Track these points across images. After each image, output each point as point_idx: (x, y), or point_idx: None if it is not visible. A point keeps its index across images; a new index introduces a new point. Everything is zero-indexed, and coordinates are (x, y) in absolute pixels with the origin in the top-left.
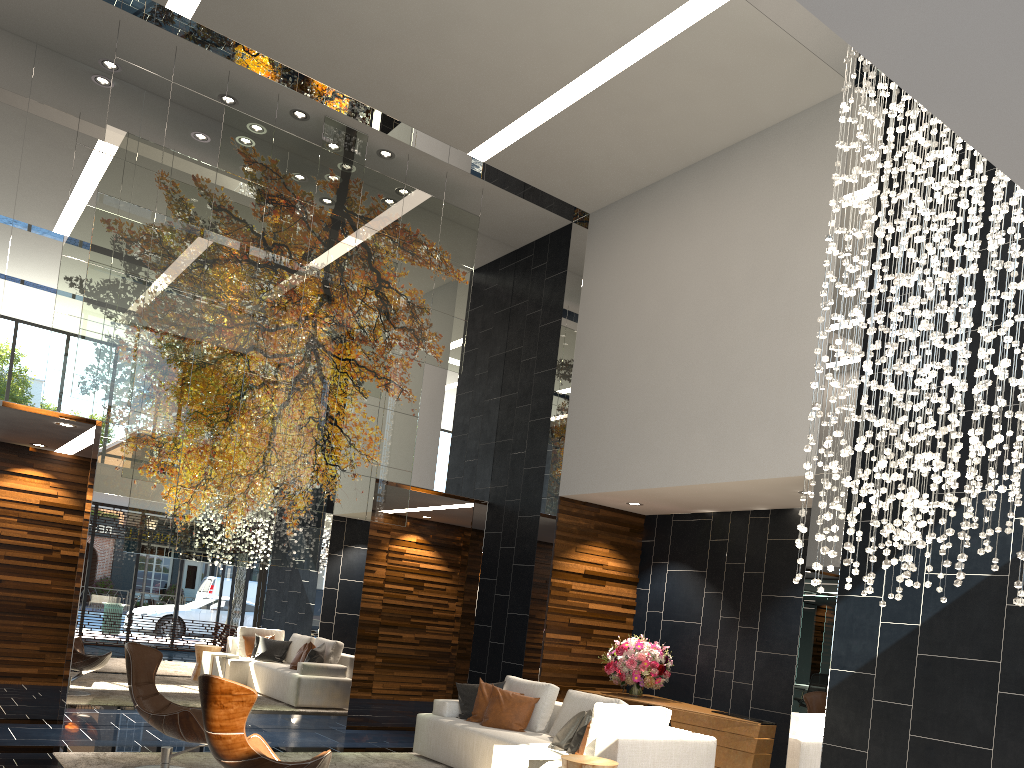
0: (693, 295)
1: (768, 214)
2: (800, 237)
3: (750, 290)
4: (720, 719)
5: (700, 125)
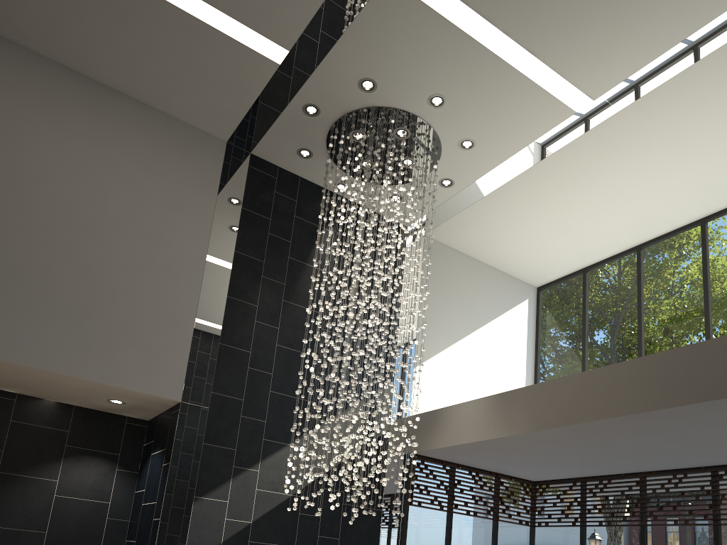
0: (59, 189)
1: (150, 176)
2: (179, 215)
3: (128, 226)
4: None
5: (125, 64)
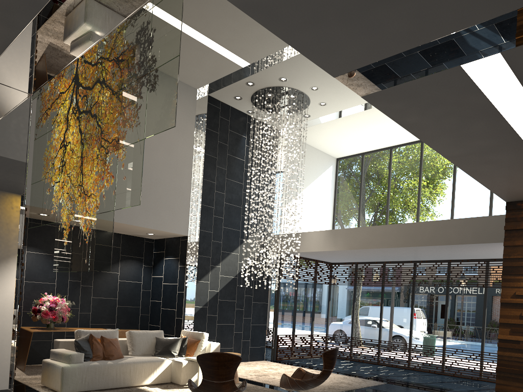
0: None
1: None
2: (179, 136)
3: (159, 145)
4: (124, 331)
5: None
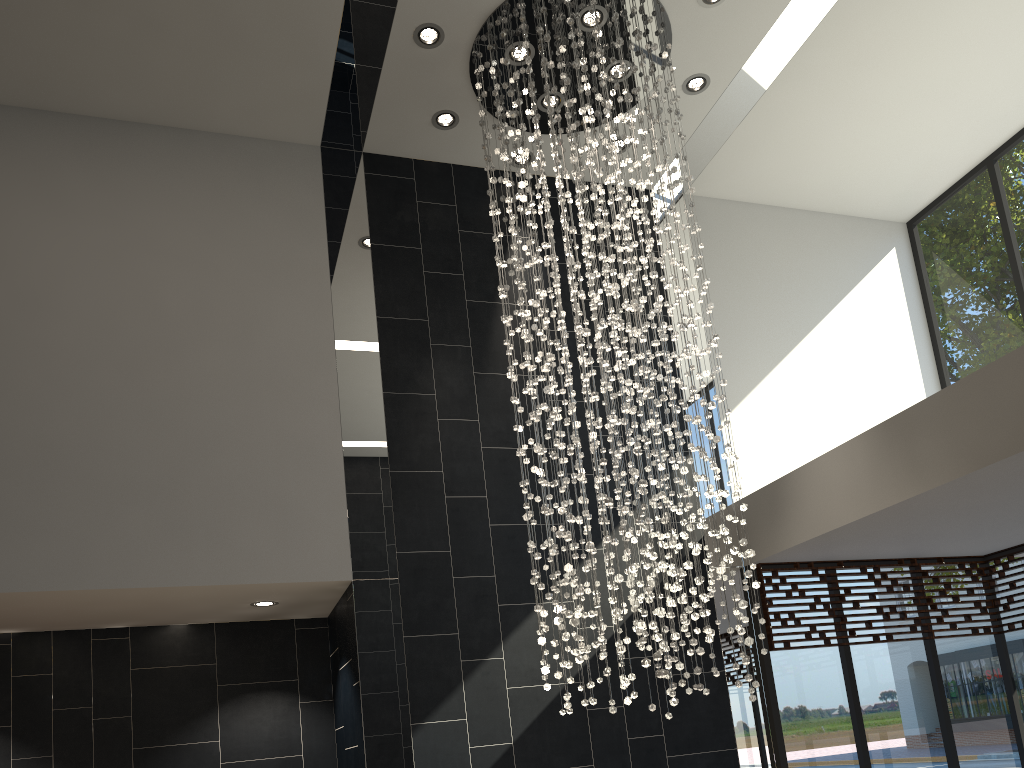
0: (85, 303)
1: (216, 240)
2: (275, 287)
3: (202, 328)
4: None
5: (123, 72)
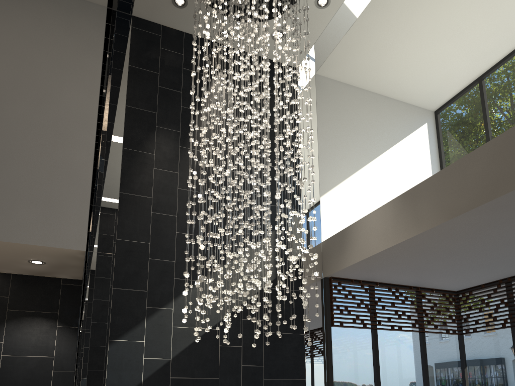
0: None
1: (33, 45)
2: (65, 78)
3: (15, 92)
4: None
5: None
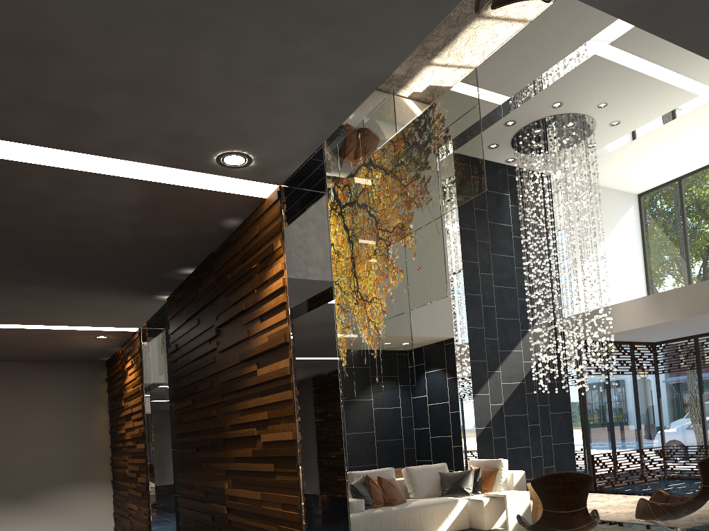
0: None
1: None
2: None
3: None
4: None
5: None
